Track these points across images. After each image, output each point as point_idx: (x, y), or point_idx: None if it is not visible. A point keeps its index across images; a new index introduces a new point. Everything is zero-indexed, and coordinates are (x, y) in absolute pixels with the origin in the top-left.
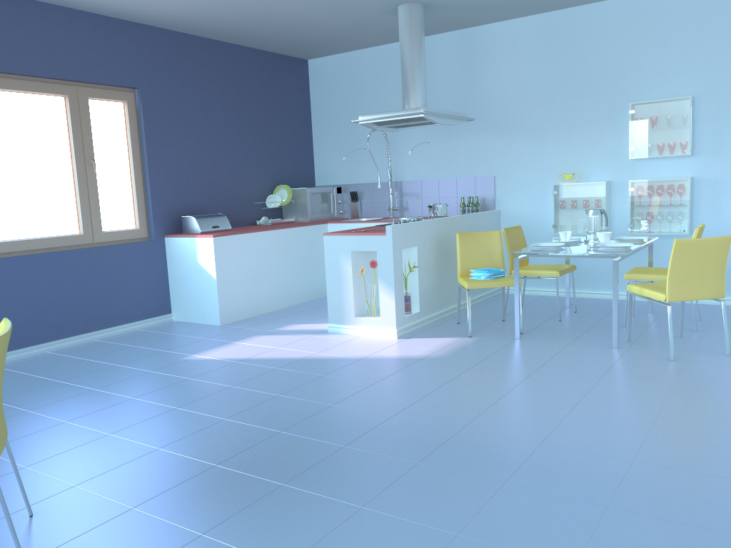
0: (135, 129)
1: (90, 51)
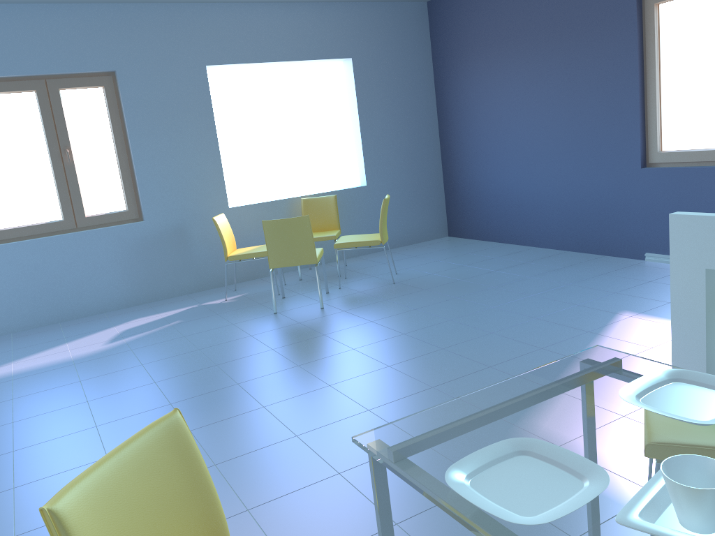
0: None
1: None
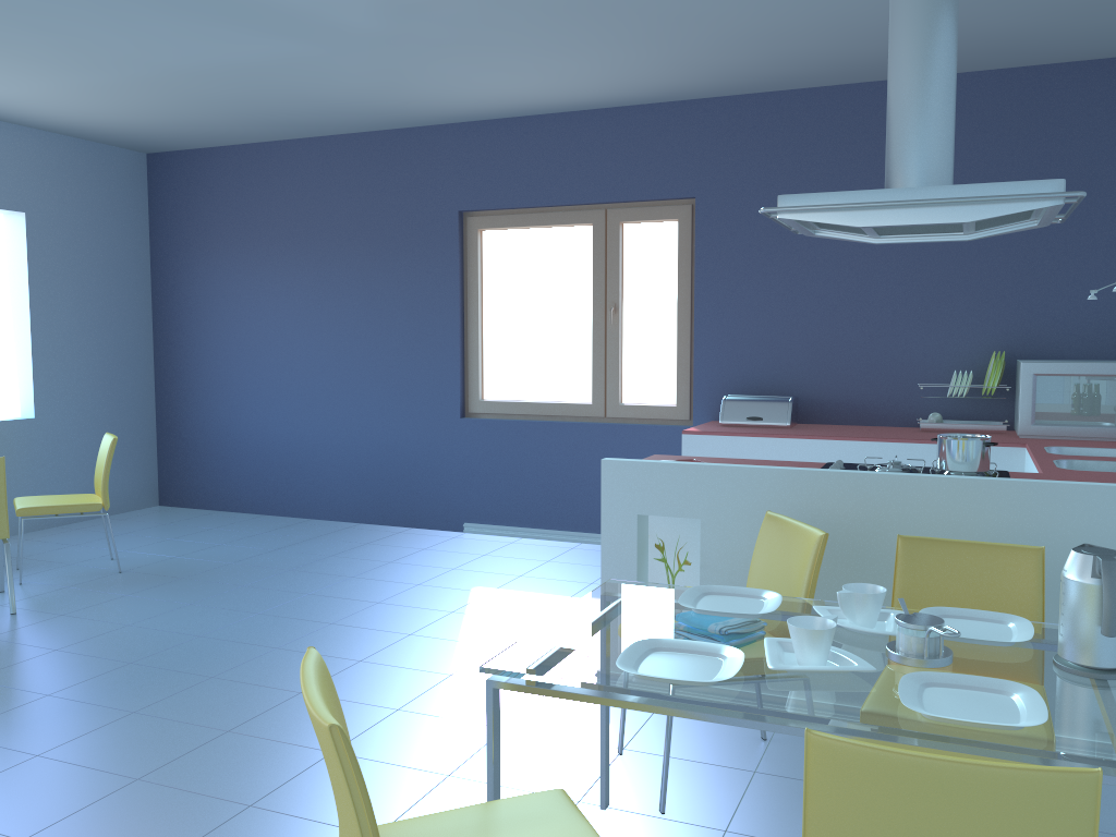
0: (686, 259)
1: (622, 158)
